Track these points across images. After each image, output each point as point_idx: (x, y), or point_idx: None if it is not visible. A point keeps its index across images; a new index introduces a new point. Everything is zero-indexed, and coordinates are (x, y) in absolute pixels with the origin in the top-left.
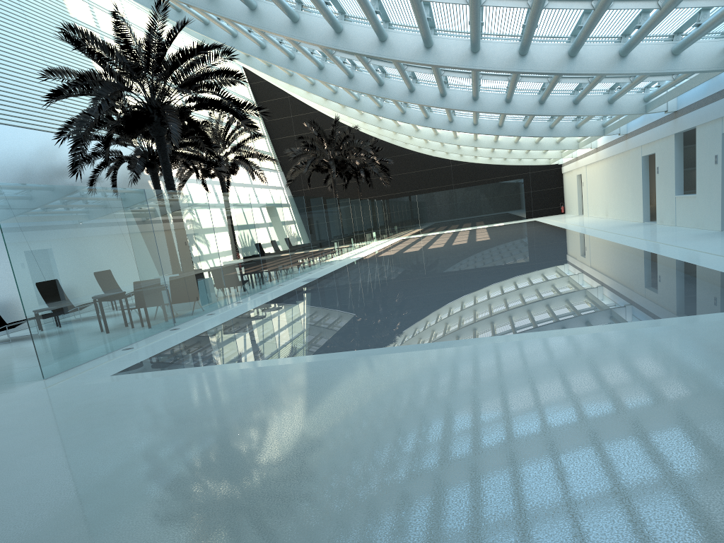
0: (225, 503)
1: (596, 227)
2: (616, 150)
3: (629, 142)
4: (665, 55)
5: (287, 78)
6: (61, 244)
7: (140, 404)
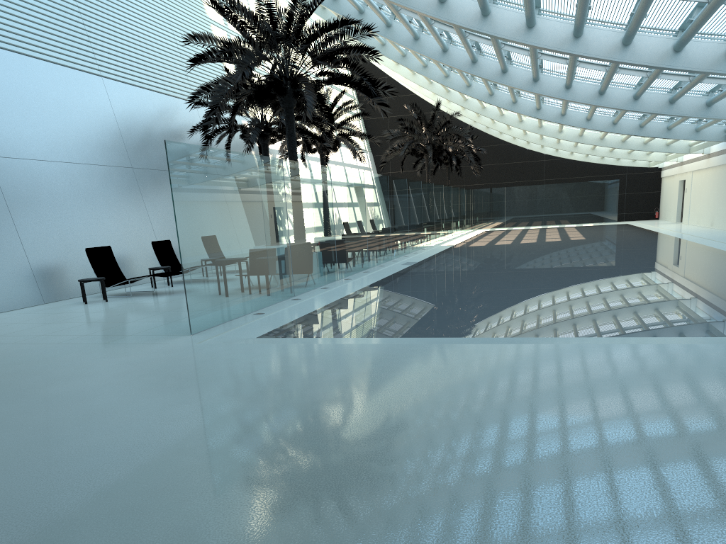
0: (466, 470)
1: (705, 236)
2: None
3: None
4: None
5: (399, 59)
6: (215, 206)
7: (309, 367)
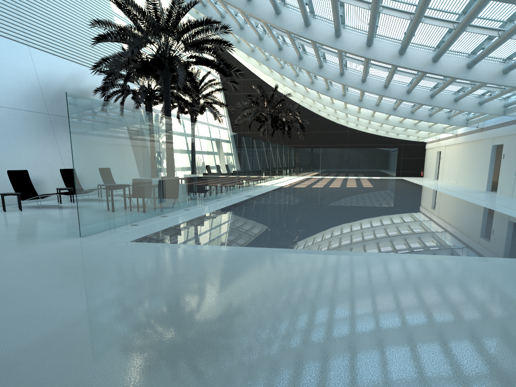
0: (265, 341)
1: (451, 189)
2: (472, 138)
3: (483, 134)
4: None
5: (250, 52)
6: (104, 144)
7: (164, 264)
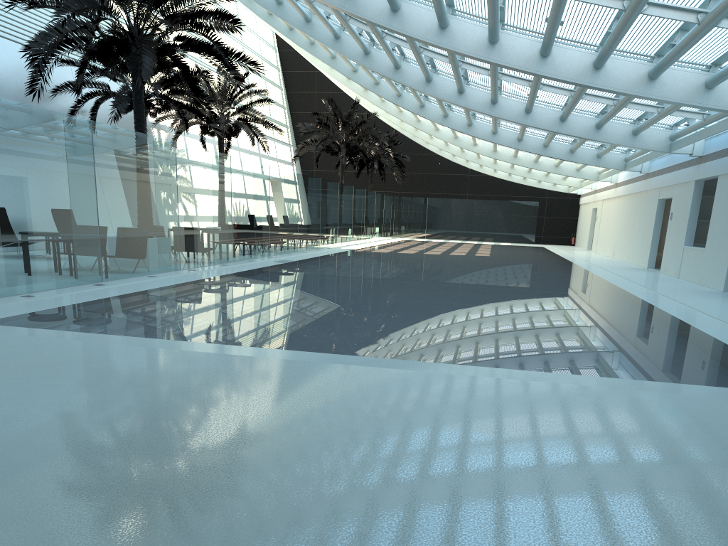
0: None
1: (598, 264)
2: (634, 189)
3: (649, 182)
4: (698, 86)
5: (307, 46)
6: None
7: None
